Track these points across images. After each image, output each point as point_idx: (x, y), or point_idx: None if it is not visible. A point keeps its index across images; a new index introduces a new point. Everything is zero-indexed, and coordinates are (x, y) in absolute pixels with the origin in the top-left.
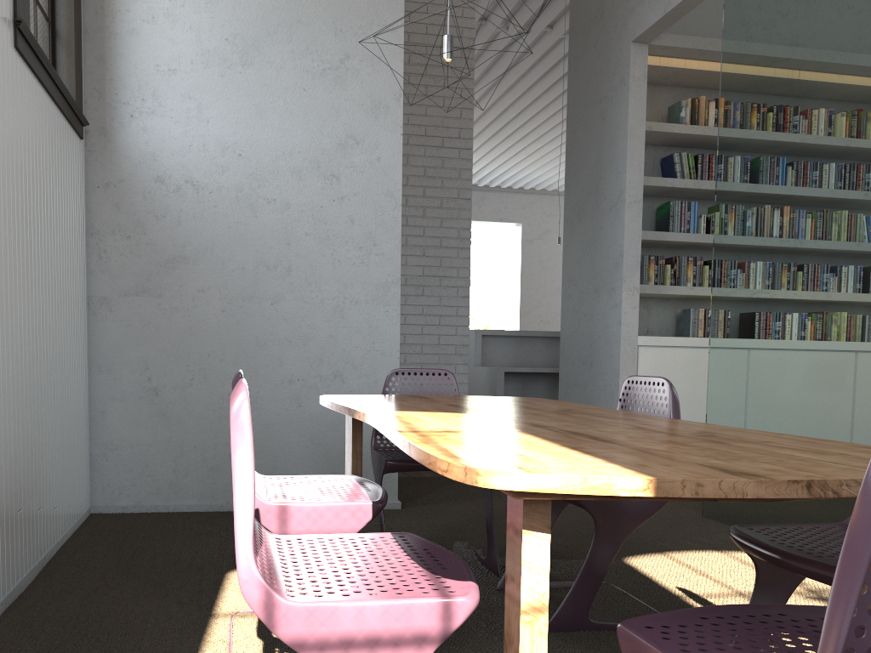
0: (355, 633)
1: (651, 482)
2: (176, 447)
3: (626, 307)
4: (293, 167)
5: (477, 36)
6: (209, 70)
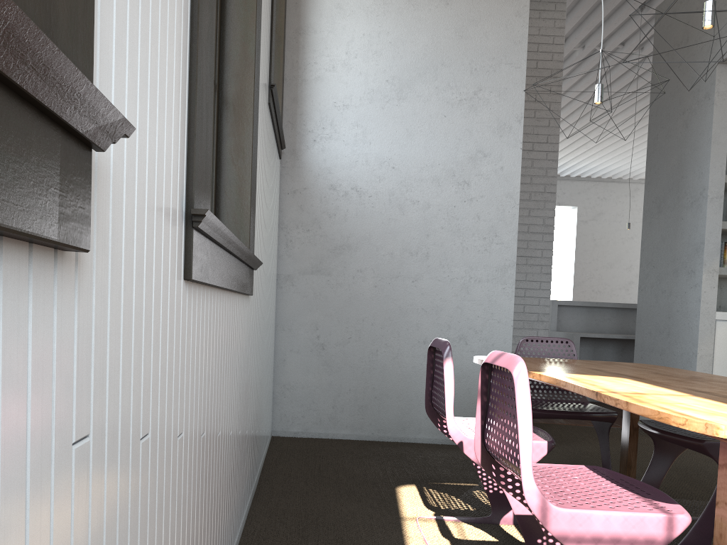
0: (603, 533)
1: None
2: (335, 389)
3: (705, 287)
4: (434, 176)
5: None
6: (373, 104)
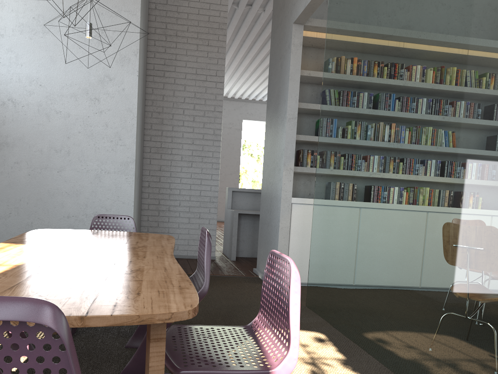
0: None
1: None
2: None
3: (285, 180)
4: (72, 93)
5: (248, 15)
6: (23, 35)
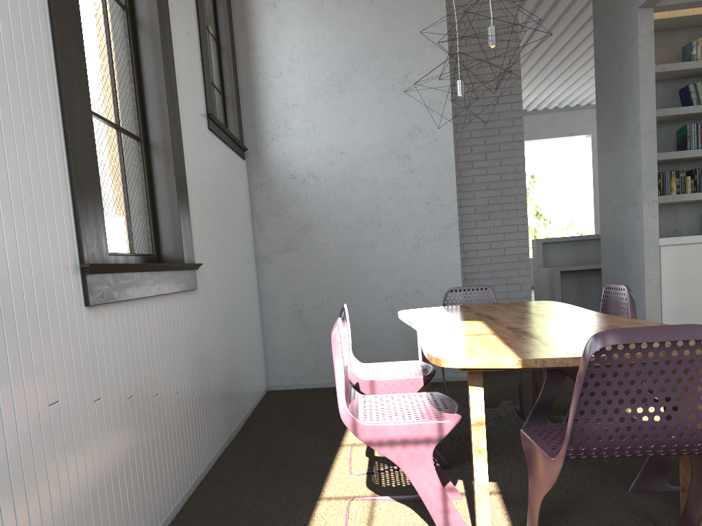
0: (395, 437)
1: (520, 361)
2: (315, 346)
3: (647, 217)
4: (377, 154)
5: (528, 0)
6: (318, 100)
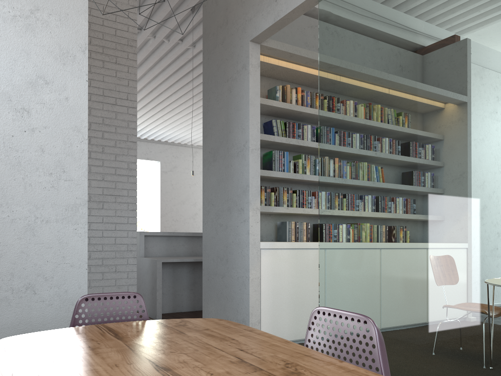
0: None
1: None
2: None
3: (252, 222)
4: None
5: None
6: None
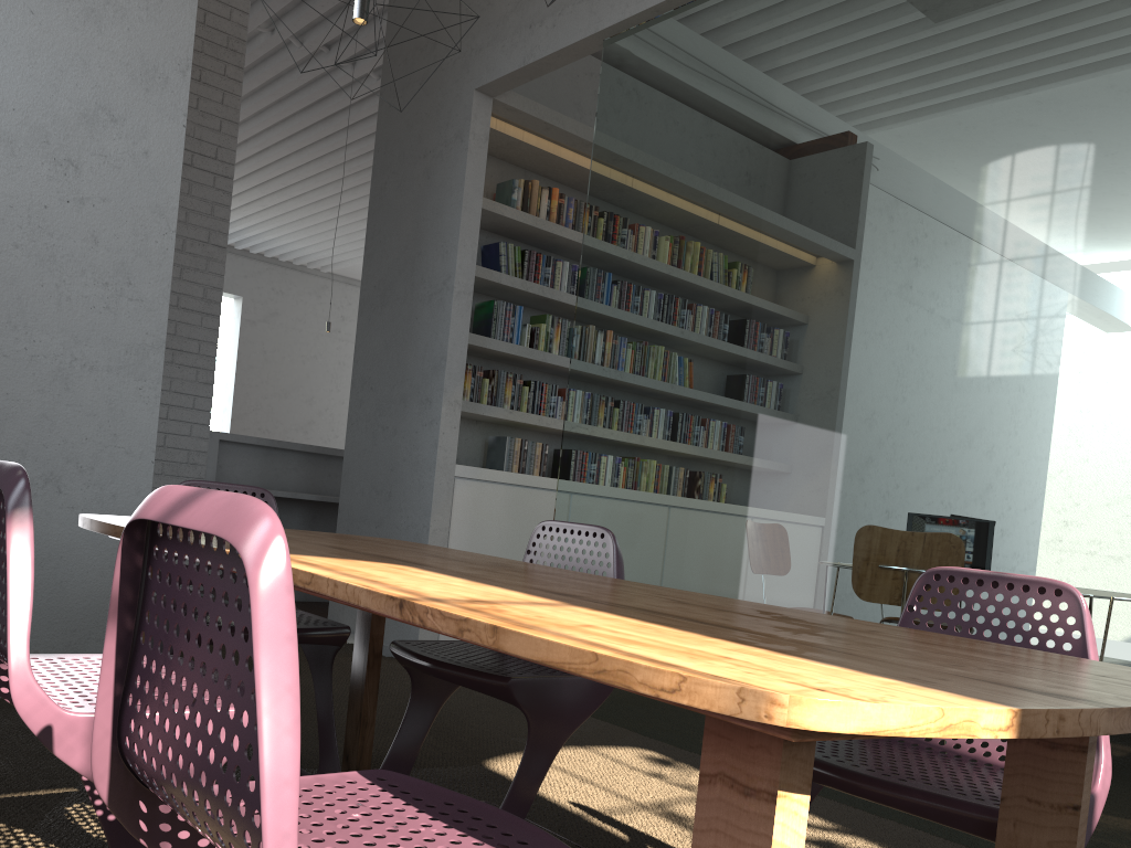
0: None
1: (1016, 715)
2: None
3: (445, 425)
4: (2, 131)
5: None
6: None
